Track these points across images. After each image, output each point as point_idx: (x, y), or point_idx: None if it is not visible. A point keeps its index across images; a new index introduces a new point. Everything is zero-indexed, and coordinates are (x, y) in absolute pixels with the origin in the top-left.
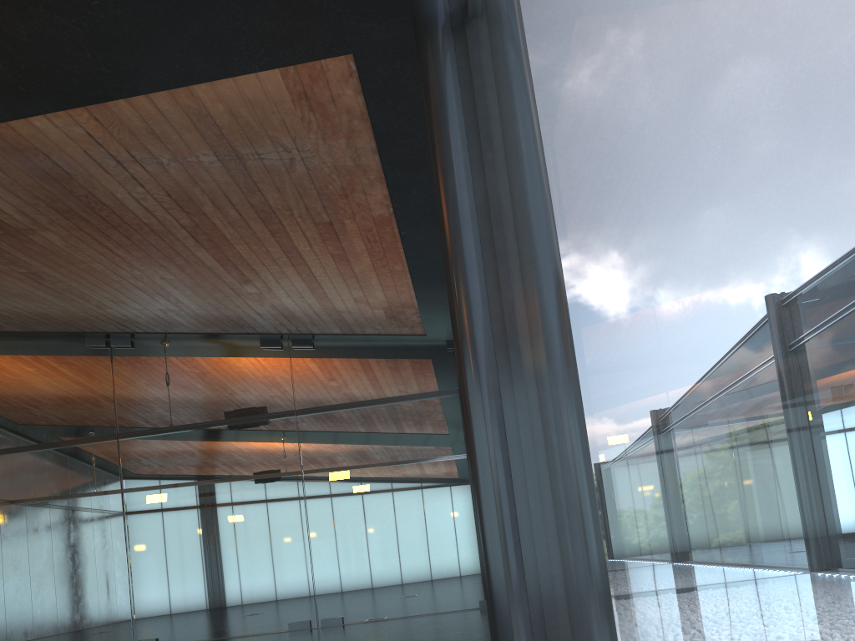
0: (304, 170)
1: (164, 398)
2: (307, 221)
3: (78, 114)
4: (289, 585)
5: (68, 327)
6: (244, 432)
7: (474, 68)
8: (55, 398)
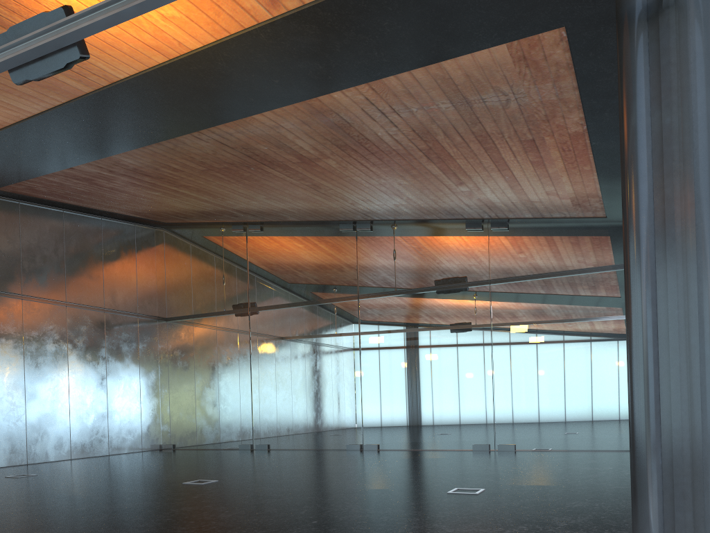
0: (516, 106)
1: (391, 269)
2: (514, 140)
3: (362, 87)
4: (475, 416)
5: (329, 217)
6: (448, 297)
7: (662, 50)
8: (318, 269)
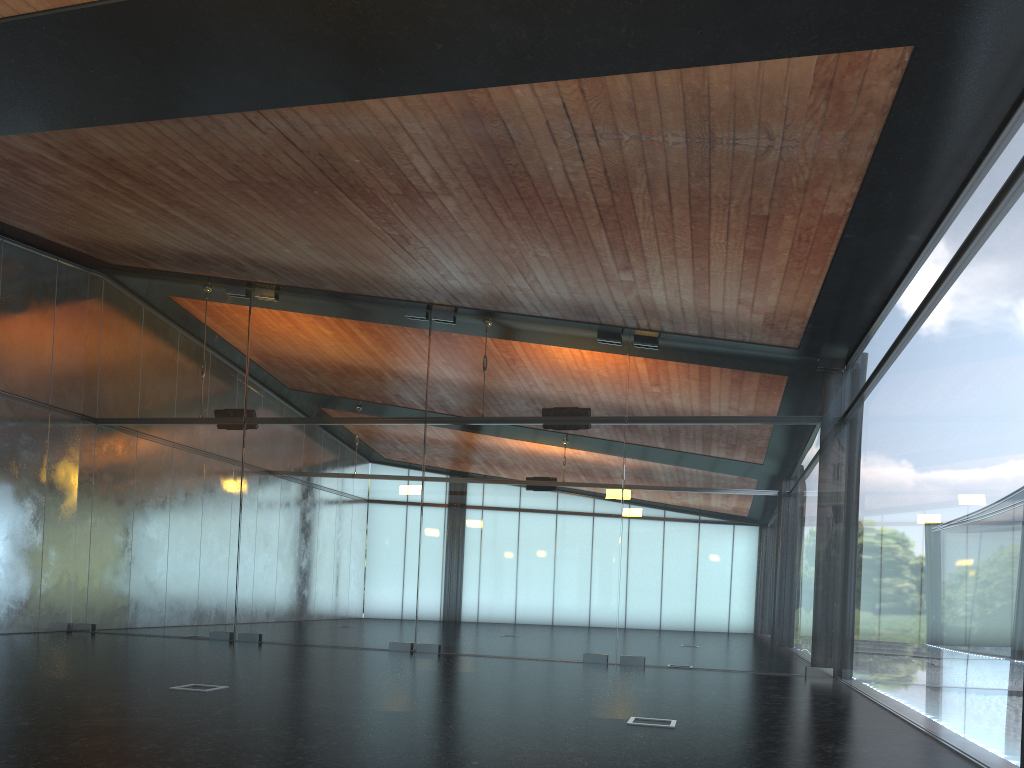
0: (775, 160)
1: (480, 385)
2: (741, 212)
3: (566, 85)
4: (589, 612)
5: (394, 293)
6: (564, 435)
7: None
8: (365, 370)
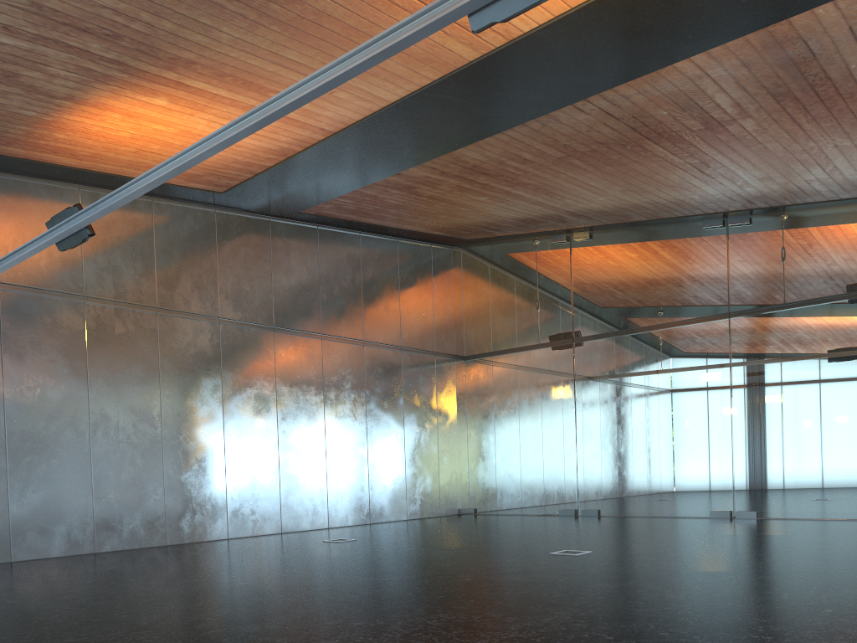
0: None
1: (780, 274)
2: None
3: None
4: None
5: (692, 211)
6: None
7: None
8: (670, 281)
